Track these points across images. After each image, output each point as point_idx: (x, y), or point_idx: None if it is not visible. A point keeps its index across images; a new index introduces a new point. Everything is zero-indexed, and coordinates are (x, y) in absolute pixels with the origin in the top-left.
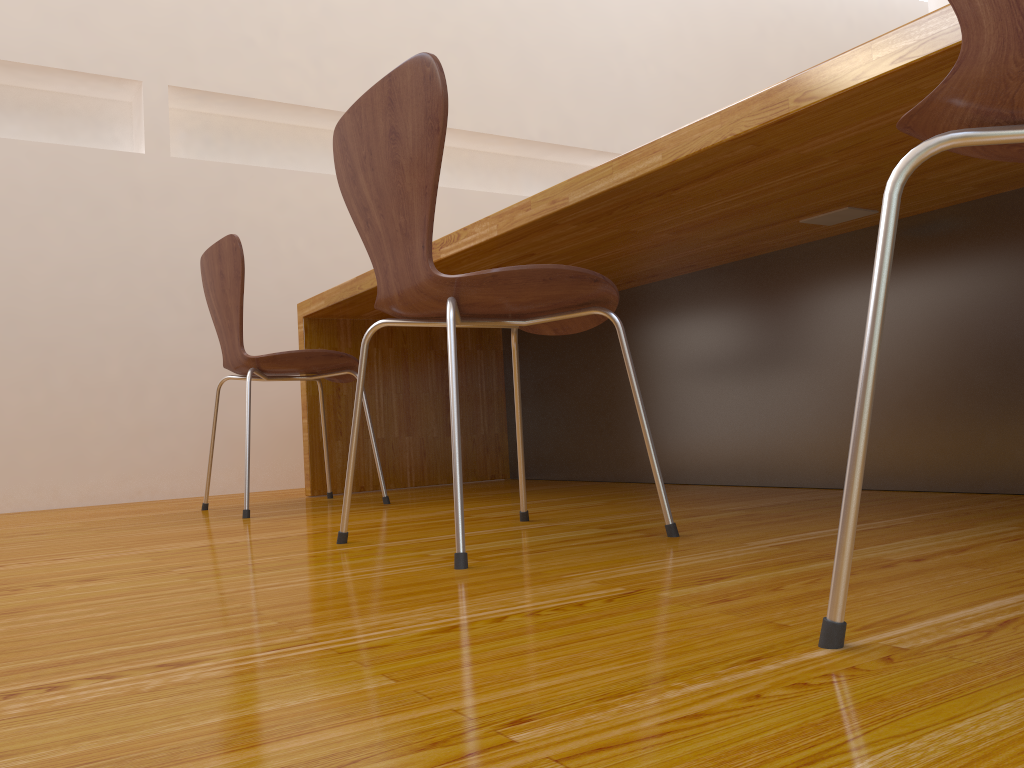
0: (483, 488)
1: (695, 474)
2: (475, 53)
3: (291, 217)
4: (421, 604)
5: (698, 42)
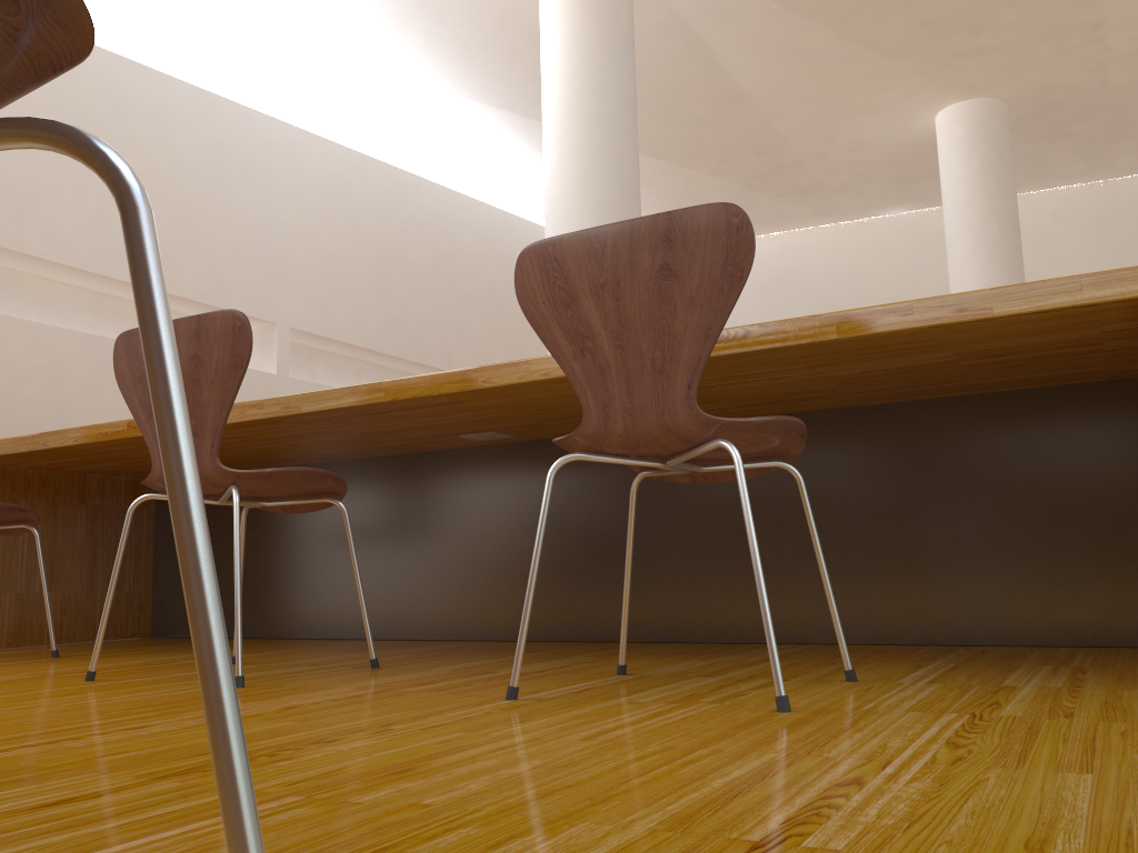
0: (138, 644)
1: (351, 630)
2: None
3: None
4: (248, 701)
5: (350, 228)
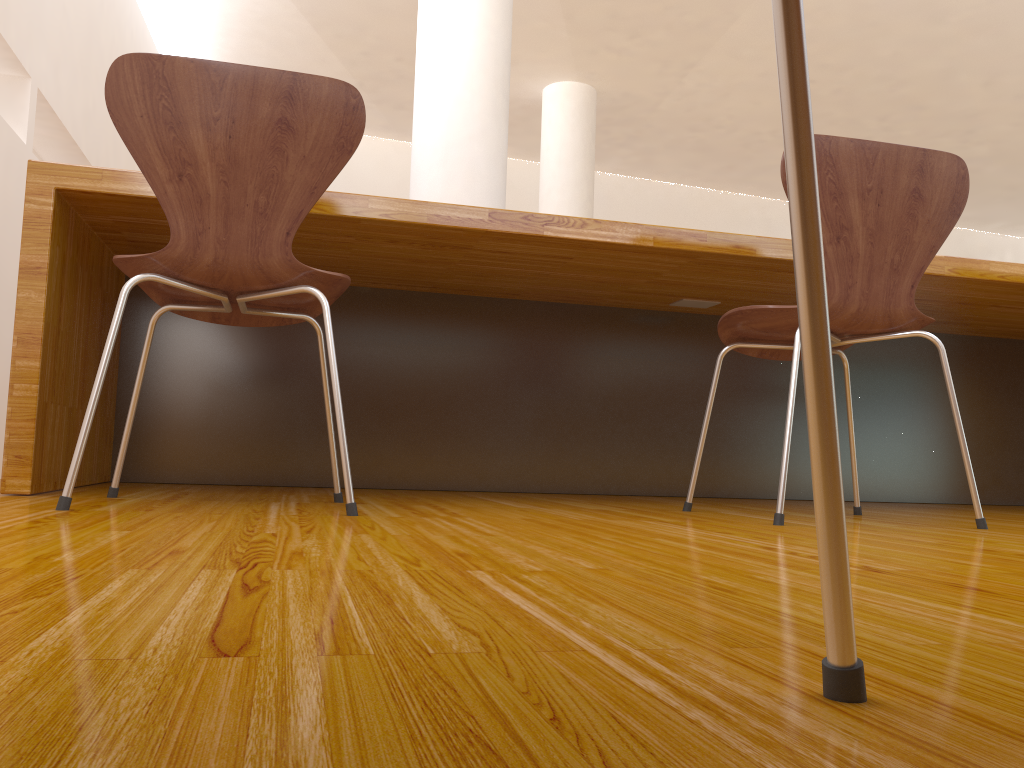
0: (234, 490)
1: (465, 481)
2: None
3: None
4: None
5: None
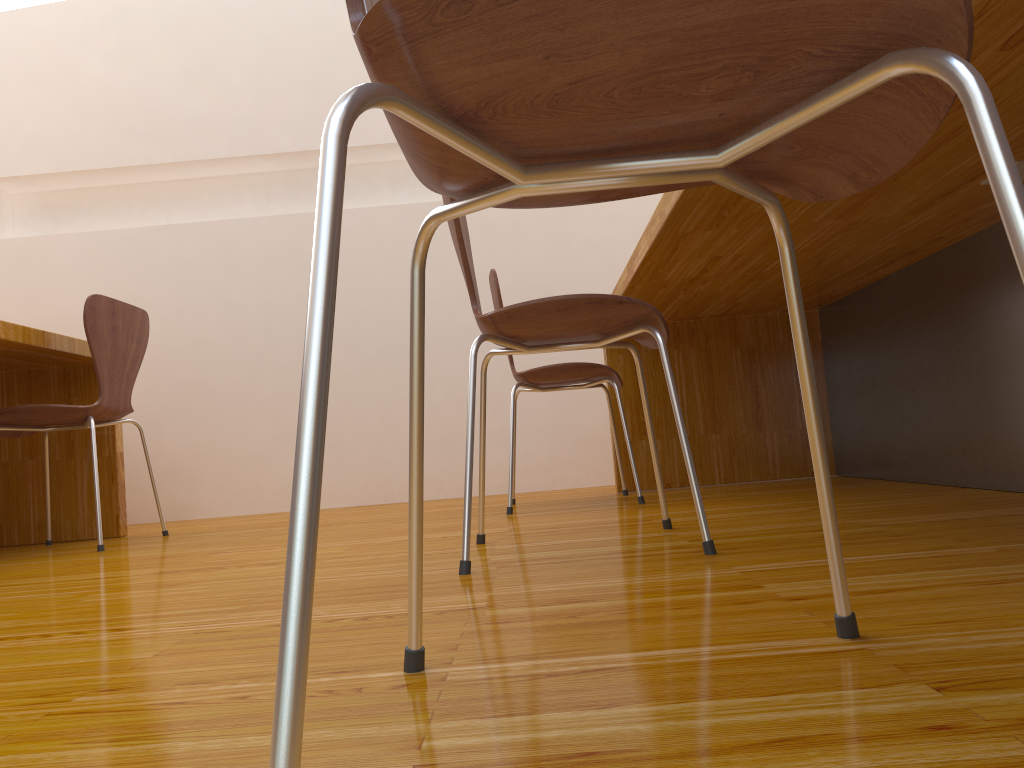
0: (772, 487)
1: (974, 476)
2: None
3: (623, 229)
4: (342, 602)
5: None
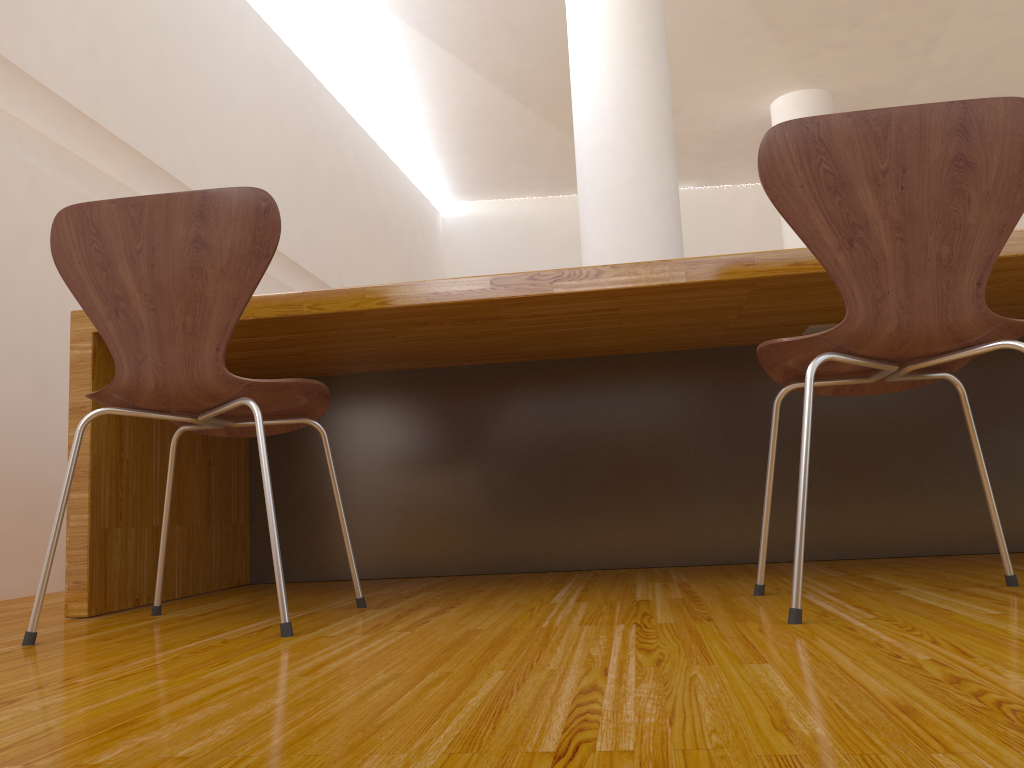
0: (326, 590)
1: (590, 559)
2: (123, 42)
3: None
4: None
5: (278, 123)
